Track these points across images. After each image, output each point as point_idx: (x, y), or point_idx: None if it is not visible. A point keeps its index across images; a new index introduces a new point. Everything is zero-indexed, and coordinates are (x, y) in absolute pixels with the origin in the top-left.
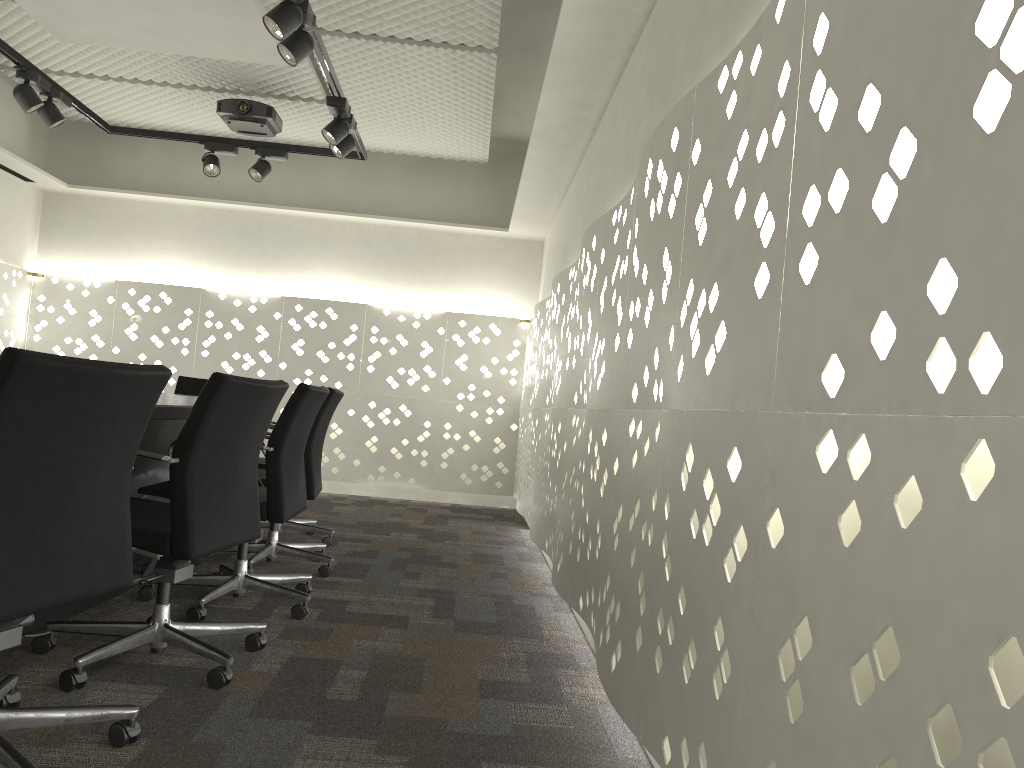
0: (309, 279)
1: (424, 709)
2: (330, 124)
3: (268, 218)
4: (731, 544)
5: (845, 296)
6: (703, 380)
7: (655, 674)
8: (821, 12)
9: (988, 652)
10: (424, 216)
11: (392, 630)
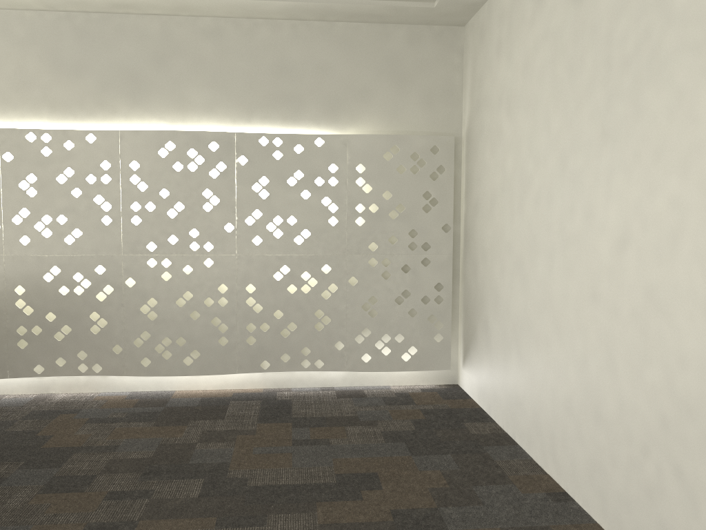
0: None
1: None
2: None
3: None
4: (102, 291)
5: (156, 230)
6: (65, 246)
7: (20, 350)
8: (134, 160)
9: (217, 287)
10: None
11: None
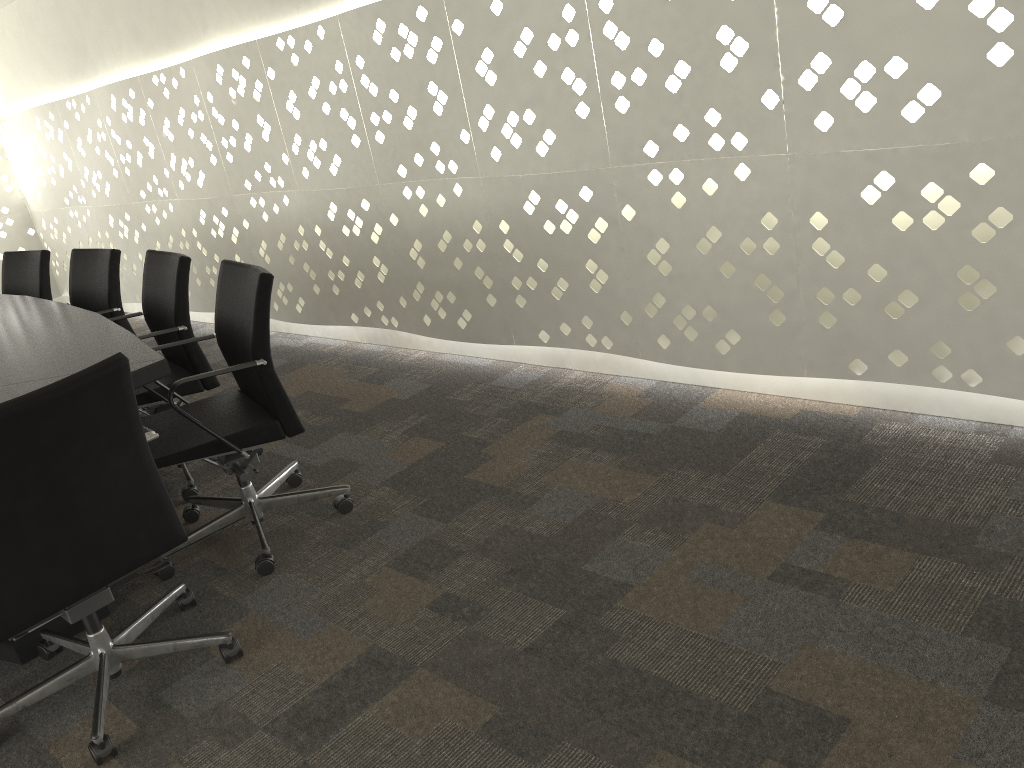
0: None
1: (372, 401)
2: None
3: None
4: (593, 227)
5: (653, 119)
6: (538, 159)
7: (520, 309)
8: None
9: (760, 219)
10: None
11: None
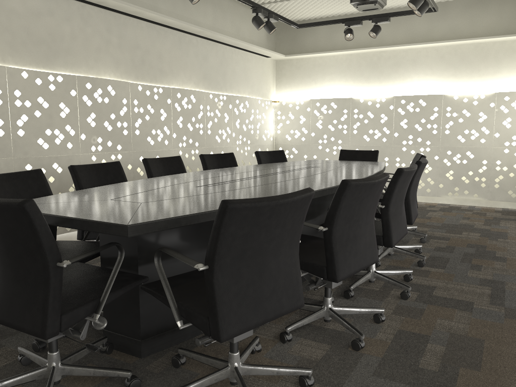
0: (408, 84)
1: (483, 386)
2: None
3: (383, 53)
4: None
5: None
6: None
7: None
8: None
9: None
10: (478, 34)
11: (462, 313)
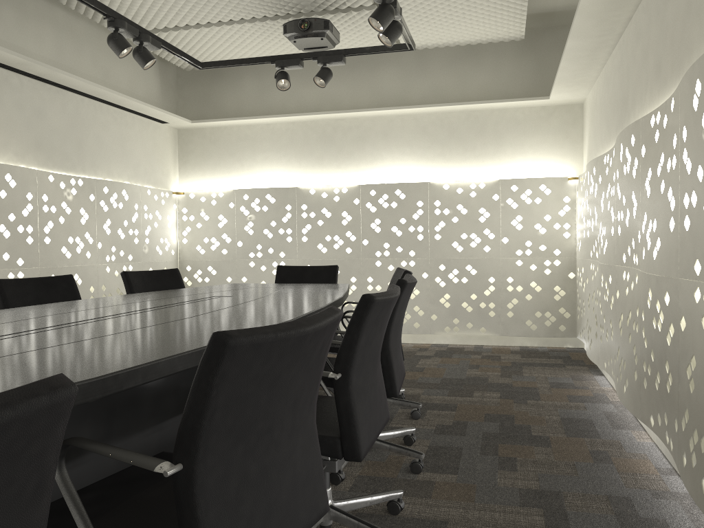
0: (379, 168)
1: None
2: (375, 11)
3: (341, 122)
4: None
5: None
6: None
7: None
8: None
9: None
10: (470, 98)
11: None
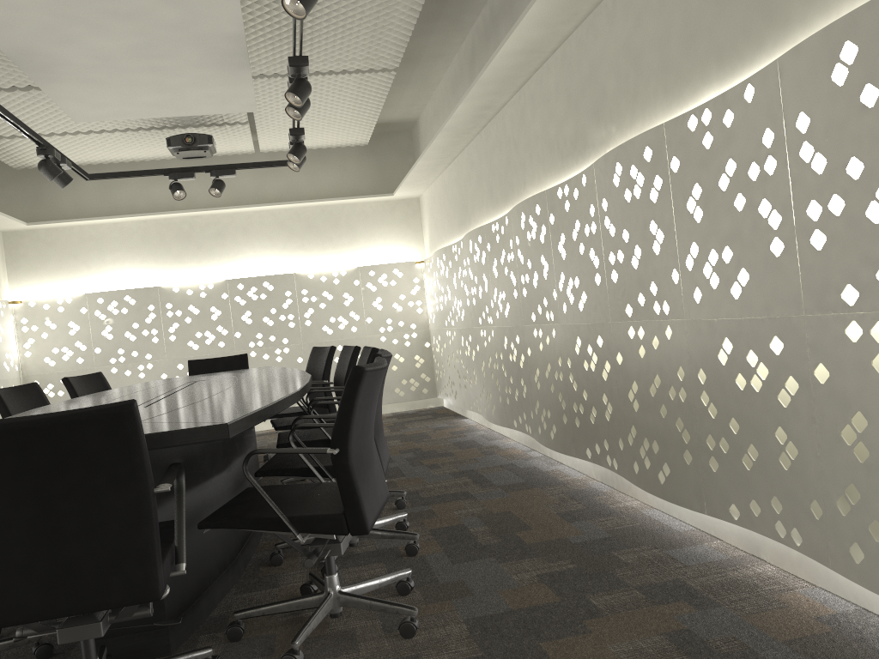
0: (242, 262)
1: (546, 536)
2: (293, 148)
3: (197, 219)
4: (783, 387)
5: (852, 256)
6: (732, 302)
7: (712, 473)
8: (800, 111)
9: None
10: (322, 195)
11: (468, 501)
